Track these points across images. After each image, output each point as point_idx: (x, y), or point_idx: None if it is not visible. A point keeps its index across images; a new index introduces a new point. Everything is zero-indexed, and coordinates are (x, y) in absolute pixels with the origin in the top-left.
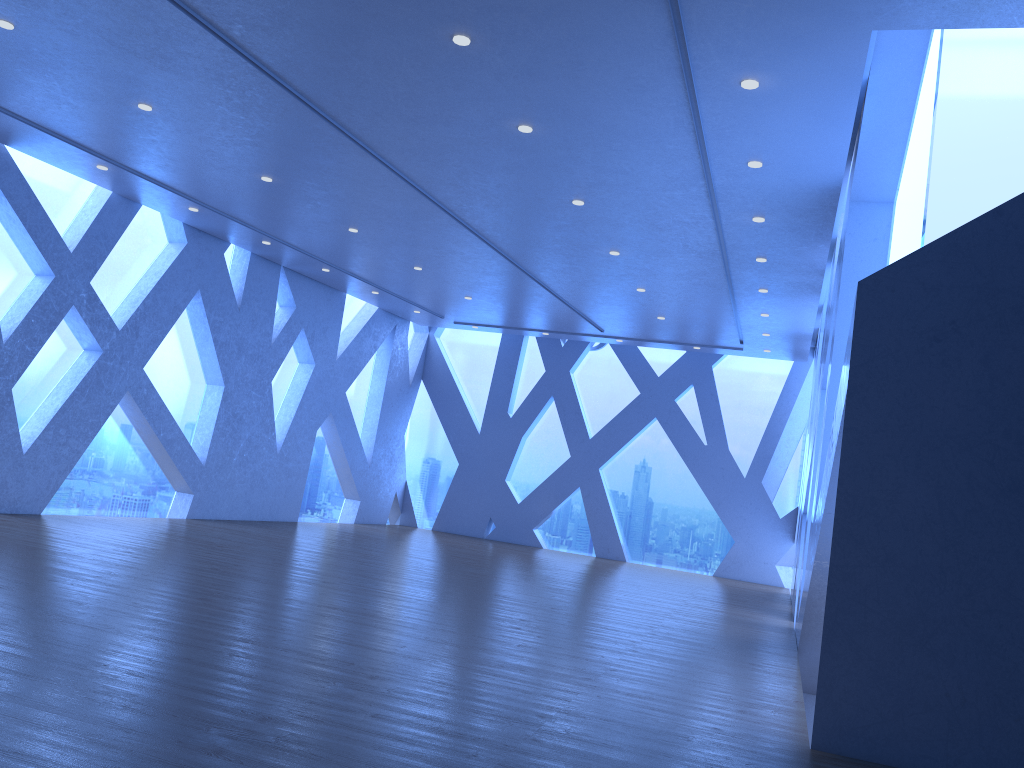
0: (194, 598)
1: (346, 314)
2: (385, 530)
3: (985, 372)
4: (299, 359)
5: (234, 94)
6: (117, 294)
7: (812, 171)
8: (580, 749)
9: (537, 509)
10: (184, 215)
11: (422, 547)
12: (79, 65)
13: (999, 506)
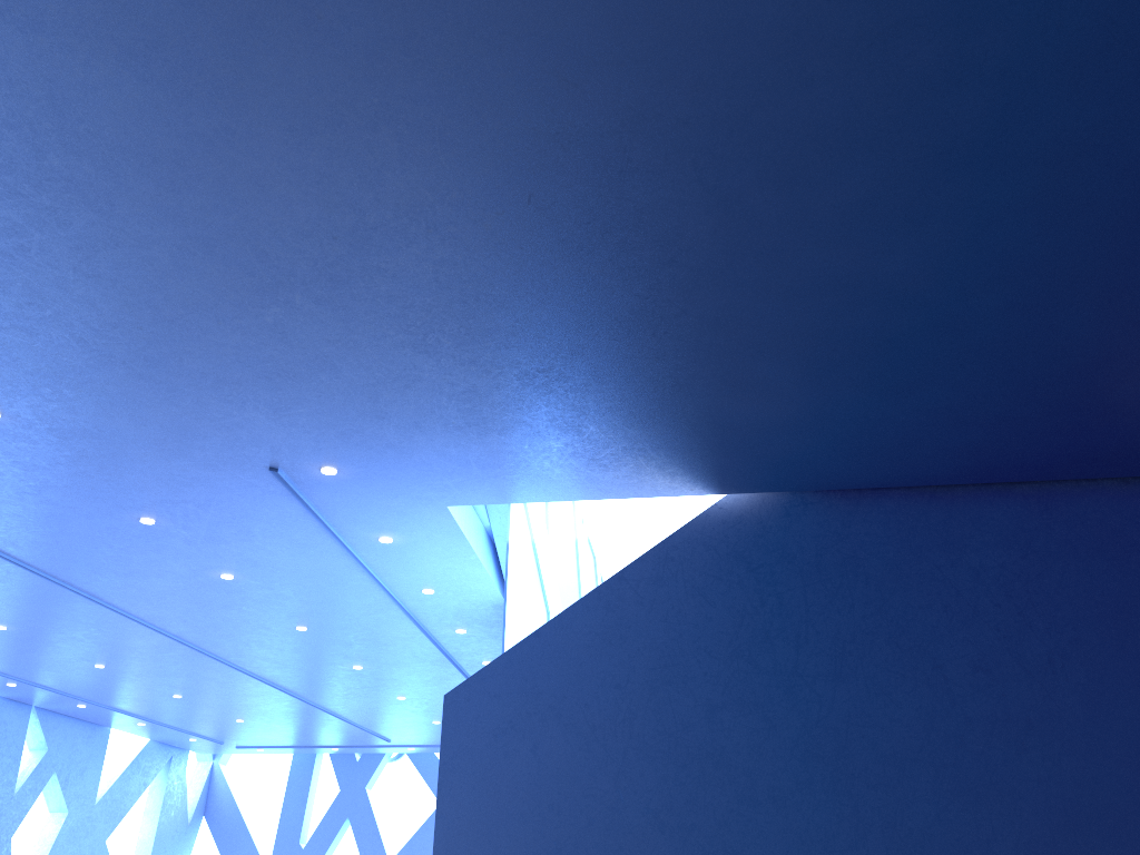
0: None
1: (112, 750)
2: None
3: (534, 758)
4: (50, 808)
5: None
6: None
7: (476, 593)
8: None
9: None
10: None
11: None
12: None
13: None
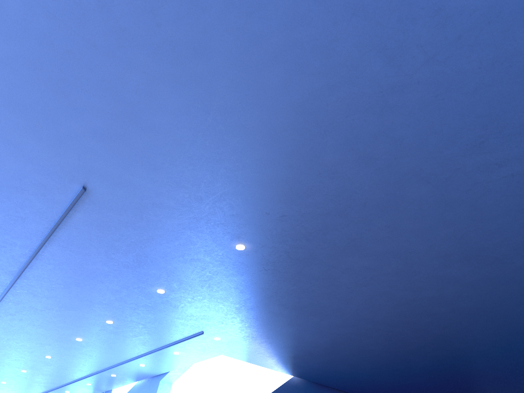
0: None
1: None
2: None
3: None
4: None
5: None
6: None
7: (156, 370)
8: None
9: None
10: None
11: None
12: None
13: None
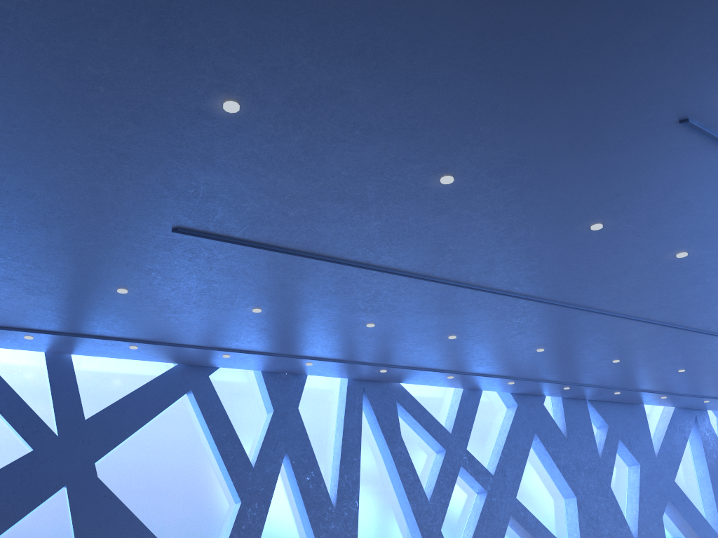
0: None
1: (651, 419)
2: None
3: None
4: (626, 463)
5: (491, 311)
6: (485, 451)
7: None
8: None
9: None
10: (508, 388)
11: None
12: (410, 329)
13: None
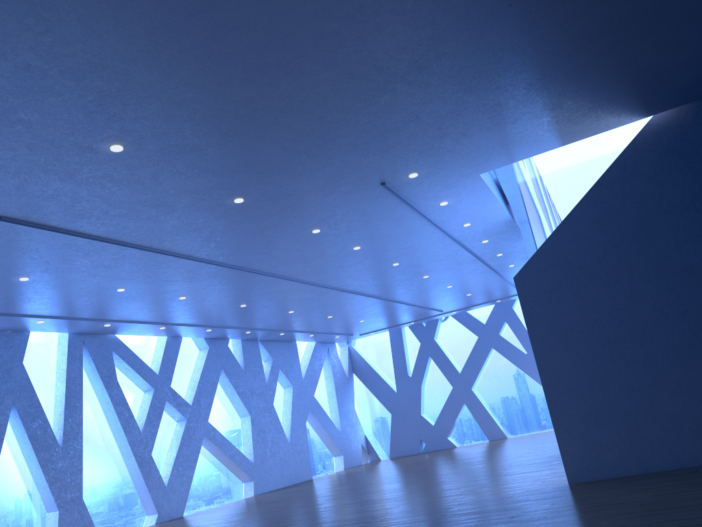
0: (282, 519)
1: (299, 352)
2: (362, 467)
3: (577, 298)
4: (283, 386)
5: (222, 279)
6: (183, 387)
7: (494, 218)
8: (462, 512)
9: (445, 425)
10: (204, 334)
11: (385, 468)
12: (152, 292)
13: (603, 352)
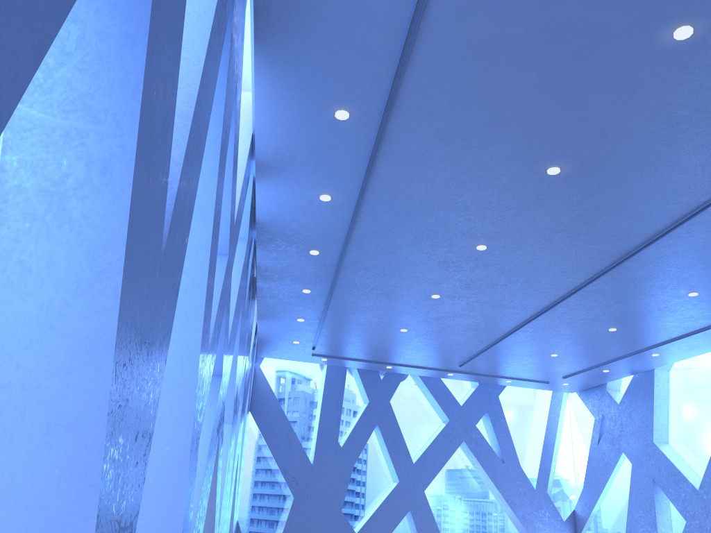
0: None
1: None
2: None
3: None
4: None
5: None
6: None
7: None
8: None
9: None
10: (285, 204)
11: None
12: None
13: None
